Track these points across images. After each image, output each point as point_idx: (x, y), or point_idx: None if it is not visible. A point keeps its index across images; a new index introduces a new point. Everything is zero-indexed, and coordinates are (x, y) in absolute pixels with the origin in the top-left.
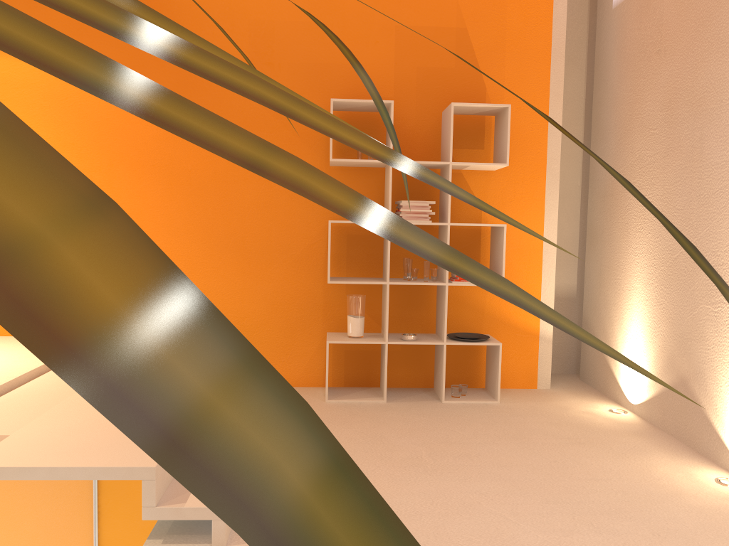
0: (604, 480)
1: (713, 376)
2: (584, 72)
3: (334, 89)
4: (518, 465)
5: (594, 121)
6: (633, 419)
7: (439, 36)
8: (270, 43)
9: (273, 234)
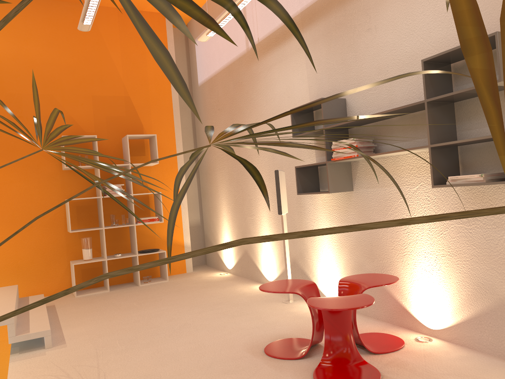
0: (215, 296)
1: (255, 246)
2: (190, 114)
3: None
4: (179, 299)
5: (197, 138)
6: (230, 275)
7: (116, 100)
8: (20, 105)
9: (31, 210)
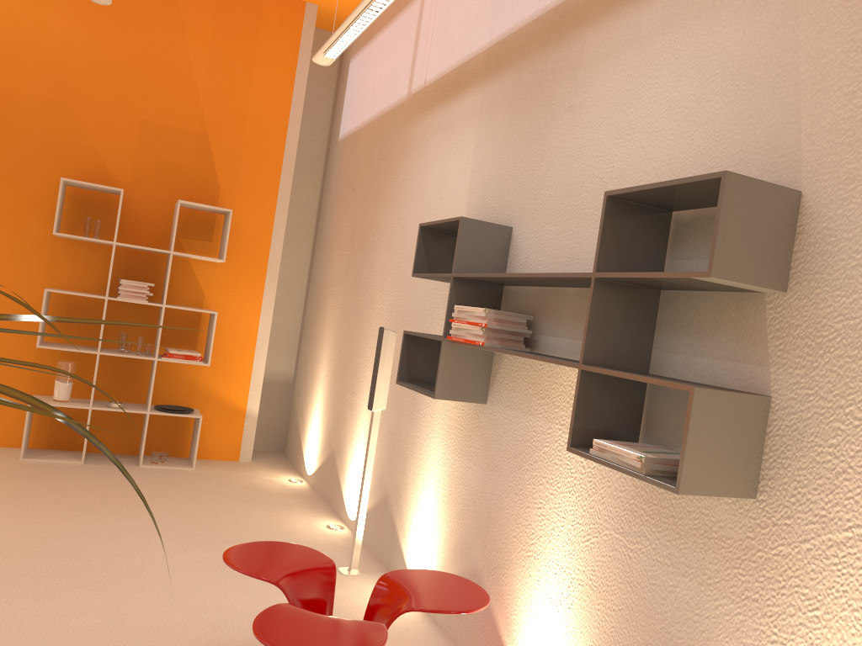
0: (240, 523)
1: (345, 449)
2: (319, 187)
3: (71, 166)
4: (176, 512)
5: (319, 231)
6: (303, 487)
7: (181, 136)
8: (9, 110)
9: None
